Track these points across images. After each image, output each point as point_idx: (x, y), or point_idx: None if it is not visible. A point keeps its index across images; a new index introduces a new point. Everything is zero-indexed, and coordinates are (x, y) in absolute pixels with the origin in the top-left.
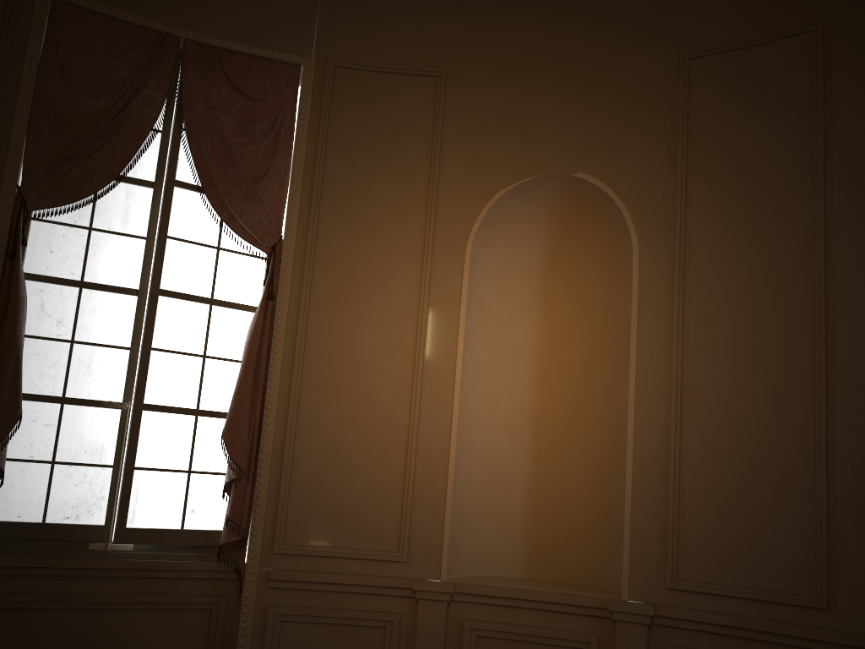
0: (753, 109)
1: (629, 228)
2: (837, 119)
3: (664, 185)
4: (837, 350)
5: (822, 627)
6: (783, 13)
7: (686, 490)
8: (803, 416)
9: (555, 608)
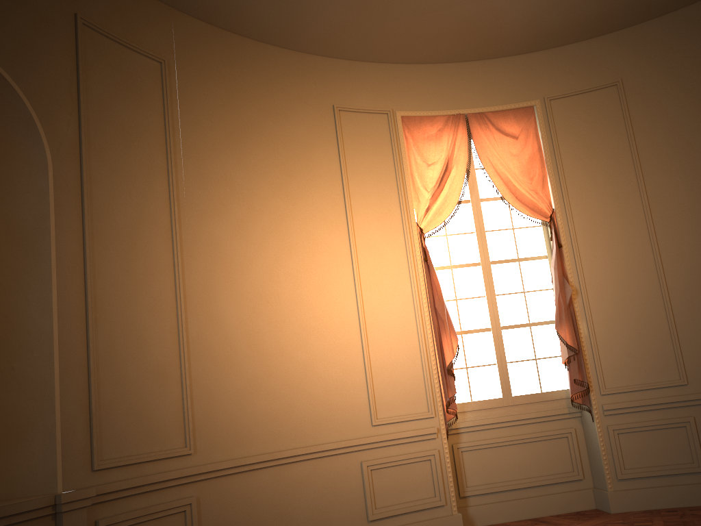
0: (128, 94)
1: (44, 143)
2: (177, 131)
3: (69, 118)
4: (186, 282)
5: (189, 466)
6: (142, 37)
7: (100, 384)
8: (170, 324)
9: (4, 523)
